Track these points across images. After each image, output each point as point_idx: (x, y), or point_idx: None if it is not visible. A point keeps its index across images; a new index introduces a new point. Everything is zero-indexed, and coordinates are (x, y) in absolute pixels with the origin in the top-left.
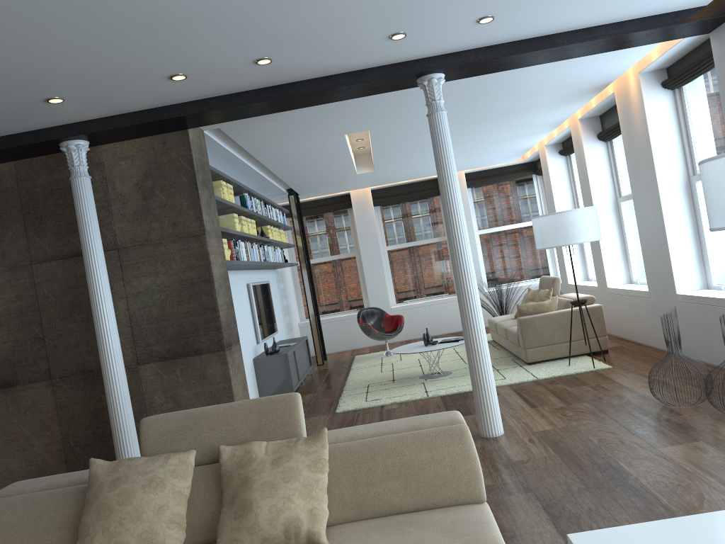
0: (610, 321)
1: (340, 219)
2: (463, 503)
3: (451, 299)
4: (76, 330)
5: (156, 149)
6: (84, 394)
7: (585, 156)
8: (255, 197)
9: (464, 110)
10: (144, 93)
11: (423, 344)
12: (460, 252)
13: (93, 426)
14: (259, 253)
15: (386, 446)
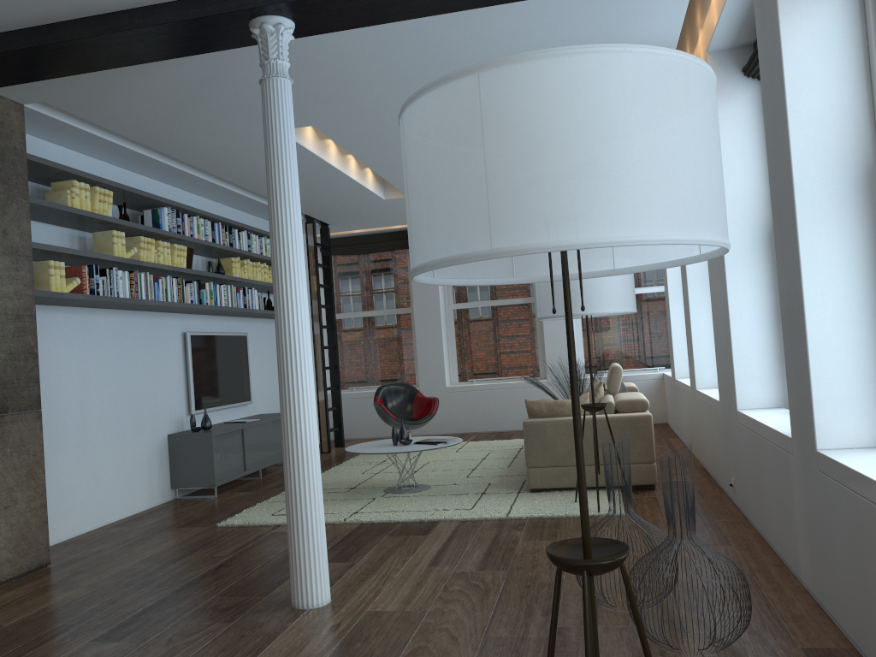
0: (698, 440)
1: (397, 263)
2: None
3: (528, 384)
4: None
5: None
6: None
7: None
8: (200, 215)
9: None
10: None
11: (398, 442)
12: (283, 304)
13: None
14: (180, 291)
15: None
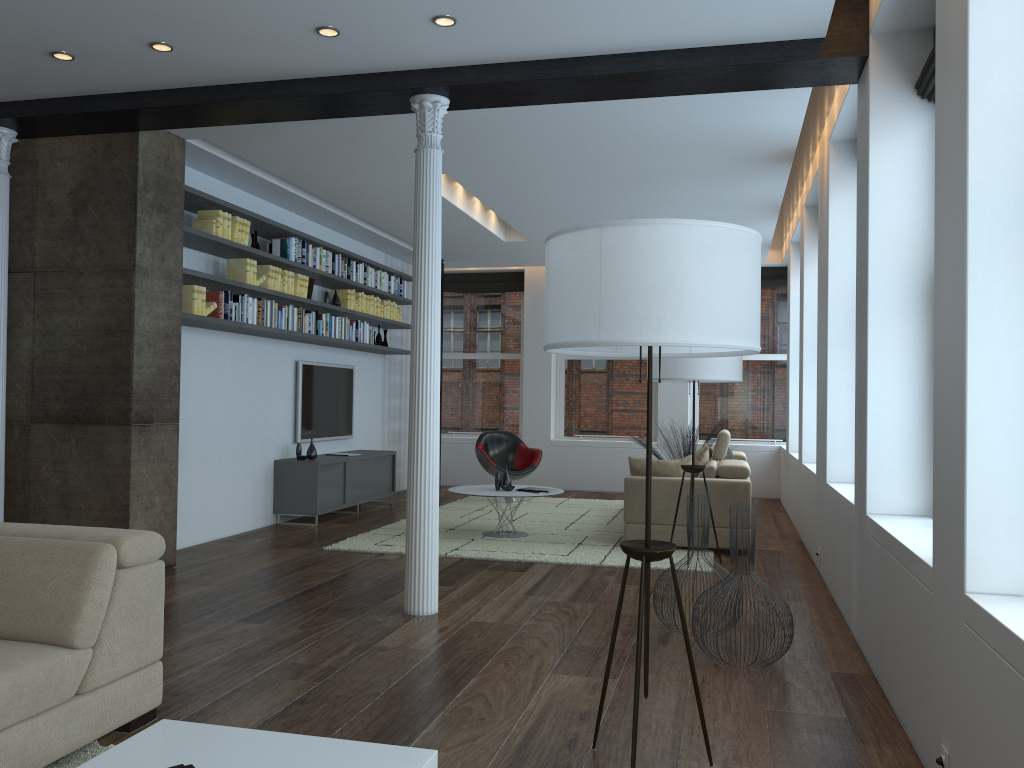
0: (800, 514)
1: (510, 305)
2: (48, 643)
3: (637, 445)
4: None
5: (99, 153)
6: None
7: (805, 261)
8: (323, 246)
9: (574, 163)
10: (39, 73)
11: (500, 488)
12: (419, 348)
13: None
14: (300, 321)
15: (3, 549)
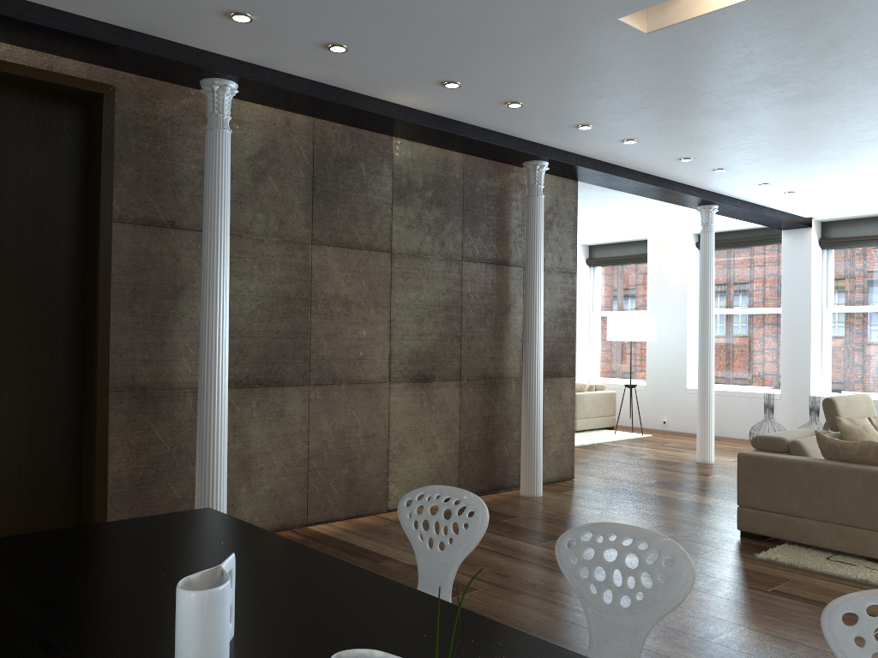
0: None
1: None
2: None
3: None
4: (485, 335)
5: (558, 189)
6: (482, 399)
7: (578, 274)
8: None
9: (601, 220)
10: (647, 156)
11: None
12: (712, 331)
13: (484, 432)
14: None
15: None
